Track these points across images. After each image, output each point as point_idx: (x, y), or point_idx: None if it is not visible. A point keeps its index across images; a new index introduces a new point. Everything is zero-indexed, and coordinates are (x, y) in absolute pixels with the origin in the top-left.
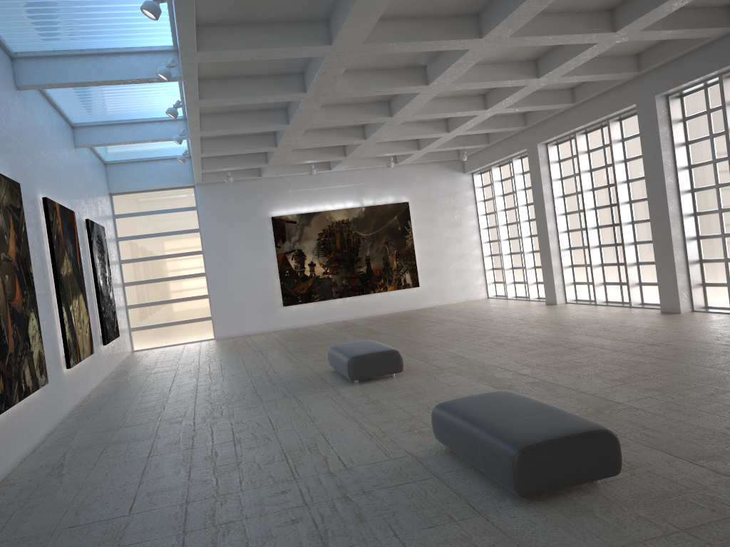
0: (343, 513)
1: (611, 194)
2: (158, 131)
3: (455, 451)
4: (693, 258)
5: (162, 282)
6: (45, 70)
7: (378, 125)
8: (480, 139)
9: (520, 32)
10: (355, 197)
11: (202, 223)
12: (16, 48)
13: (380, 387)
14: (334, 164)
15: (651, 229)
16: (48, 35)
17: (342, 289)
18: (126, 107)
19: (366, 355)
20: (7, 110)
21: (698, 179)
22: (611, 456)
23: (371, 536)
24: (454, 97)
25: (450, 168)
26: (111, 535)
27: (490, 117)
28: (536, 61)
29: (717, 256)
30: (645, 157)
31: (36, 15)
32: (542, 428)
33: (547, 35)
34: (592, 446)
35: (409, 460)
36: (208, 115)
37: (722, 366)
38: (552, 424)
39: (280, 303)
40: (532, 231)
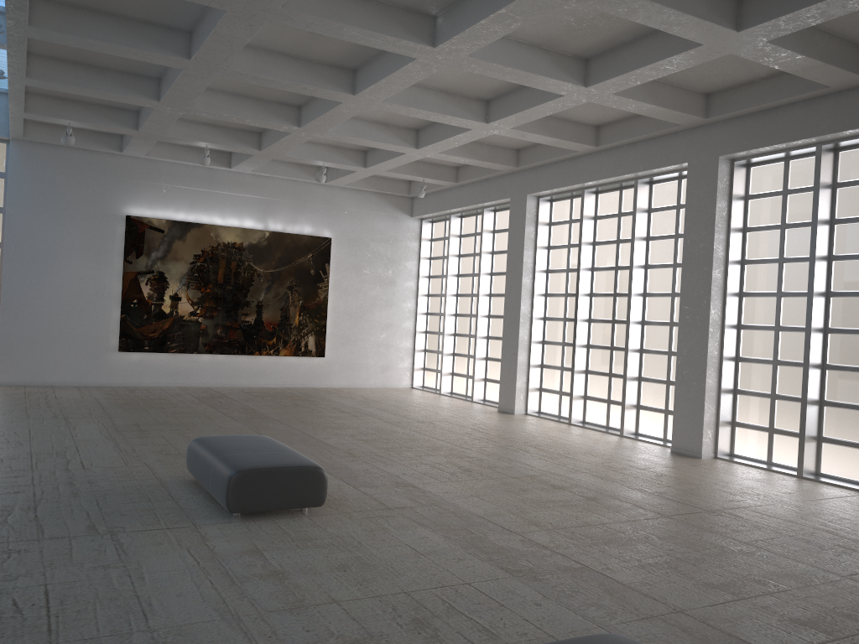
0: None
1: (618, 280)
2: None
3: None
4: (728, 386)
5: None
6: None
7: (327, 107)
8: (447, 173)
9: None
10: (258, 215)
11: (9, 201)
12: None
13: (284, 534)
14: (238, 160)
15: (679, 336)
16: None
17: (214, 341)
18: None
19: (264, 468)
20: None
21: (752, 280)
22: None
23: None
24: (447, 93)
25: (395, 206)
26: None
27: (475, 143)
28: (587, 62)
29: (761, 389)
30: (688, 237)
31: None
32: None
33: (653, 2)
34: None
35: None
36: (49, 2)
37: None
38: None
39: (114, 346)
40: (492, 310)
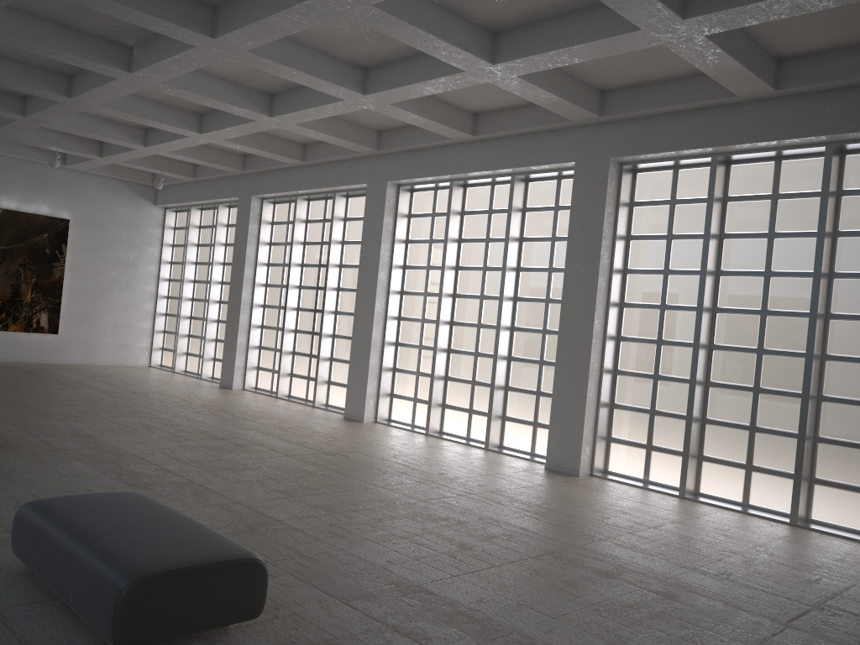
0: None
1: (320, 276)
2: None
3: (38, 574)
4: (388, 365)
5: None
6: None
7: (48, 103)
8: (185, 169)
9: (261, 51)
10: None
11: None
12: None
13: None
14: None
15: (354, 324)
16: None
17: None
18: None
19: None
20: None
21: (410, 282)
22: (254, 593)
23: None
24: (163, 104)
25: (139, 193)
26: None
27: (204, 146)
28: (273, 96)
29: (411, 368)
30: (364, 244)
31: None
32: (172, 551)
33: (292, 68)
34: (232, 580)
35: None
36: None
37: (395, 488)
38: (187, 546)
39: None
40: (223, 297)
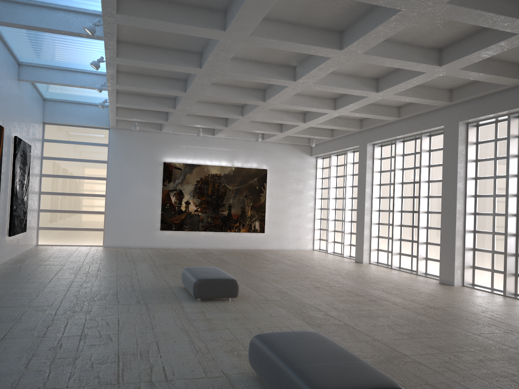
0: None
1: (415, 189)
2: (86, 80)
3: (264, 380)
4: (469, 246)
5: (71, 196)
6: None
7: (254, 107)
8: (326, 133)
9: (371, 51)
10: (228, 159)
11: (110, 157)
12: None
13: (216, 307)
14: (217, 131)
15: (441, 219)
16: None
17: (207, 225)
18: (63, 56)
19: (210, 279)
20: None
21: (481, 188)
22: None
23: None
24: (313, 97)
25: (302, 150)
26: None
27: (337, 118)
28: (377, 80)
29: (487, 248)
30: (445, 165)
31: None
32: (343, 377)
33: (390, 58)
34: None
35: (223, 381)
36: (125, 73)
37: (488, 336)
38: (352, 374)
39: (158, 227)
40: (353, 206)
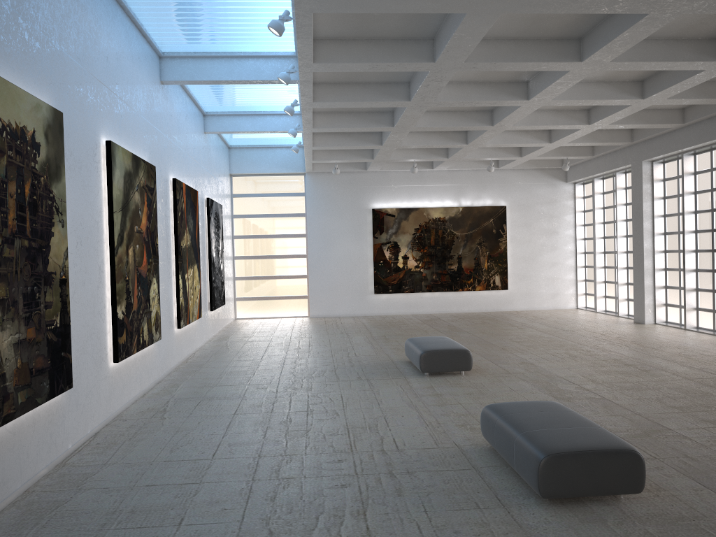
0: (385, 486)
1: (714, 219)
2: (277, 123)
3: (496, 449)
4: None
5: (267, 259)
6: (185, 68)
7: (480, 132)
8: (584, 150)
9: (621, 57)
10: (454, 197)
11: (308, 209)
12: (164, 49)
13: (447, 382)
14: (437, 163)
15: None
16: (190, 39)
17: (431, 284)
18: (251, 100)
19: (437, 350)
20: (152, 102)
21: None
22: (634, 475)
23: (404, 508)
24: (557, 111)
25: (552, 176)
26: (196, 472)
27: (596, 131)
28: (642, 82)
29: None
30: None
31: (183, 23)
32: (572, 439)
33: (649, 61)
34: (616, 463)
35: (455, 451)
36: (321, 113)
37: None
38: (583, 438)
39: (371, 291)
40: (629, 247)
